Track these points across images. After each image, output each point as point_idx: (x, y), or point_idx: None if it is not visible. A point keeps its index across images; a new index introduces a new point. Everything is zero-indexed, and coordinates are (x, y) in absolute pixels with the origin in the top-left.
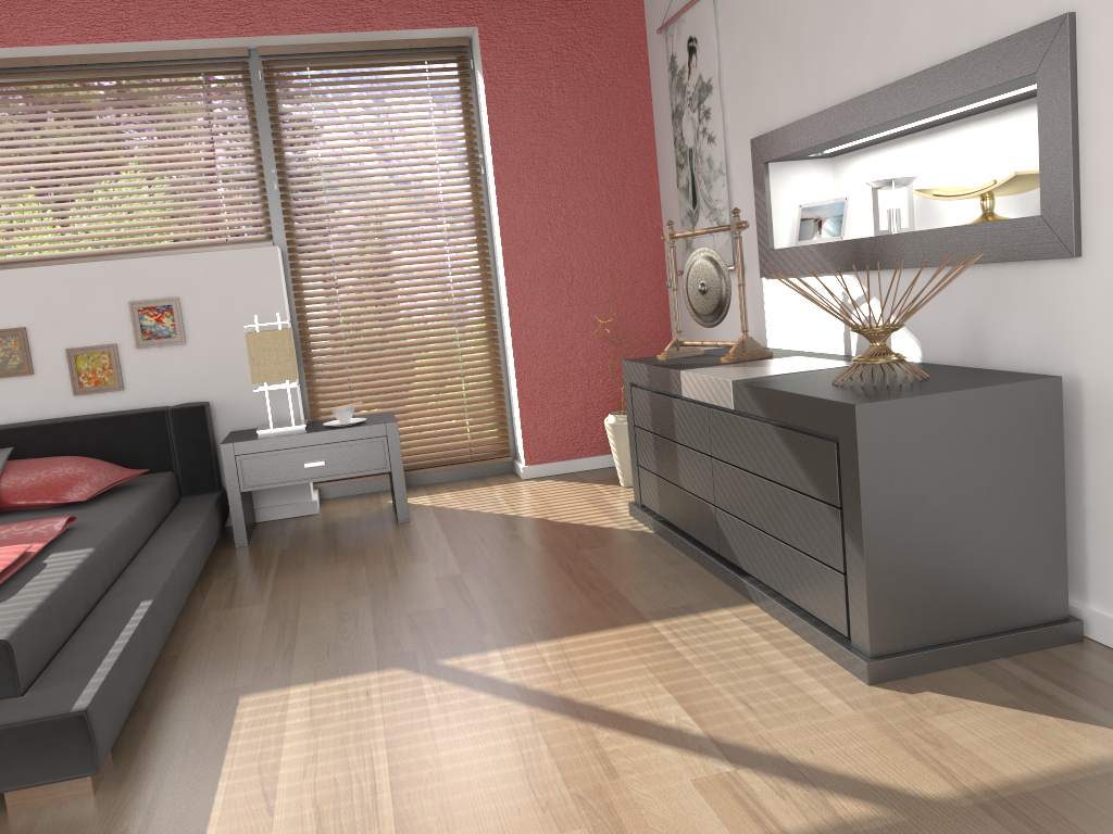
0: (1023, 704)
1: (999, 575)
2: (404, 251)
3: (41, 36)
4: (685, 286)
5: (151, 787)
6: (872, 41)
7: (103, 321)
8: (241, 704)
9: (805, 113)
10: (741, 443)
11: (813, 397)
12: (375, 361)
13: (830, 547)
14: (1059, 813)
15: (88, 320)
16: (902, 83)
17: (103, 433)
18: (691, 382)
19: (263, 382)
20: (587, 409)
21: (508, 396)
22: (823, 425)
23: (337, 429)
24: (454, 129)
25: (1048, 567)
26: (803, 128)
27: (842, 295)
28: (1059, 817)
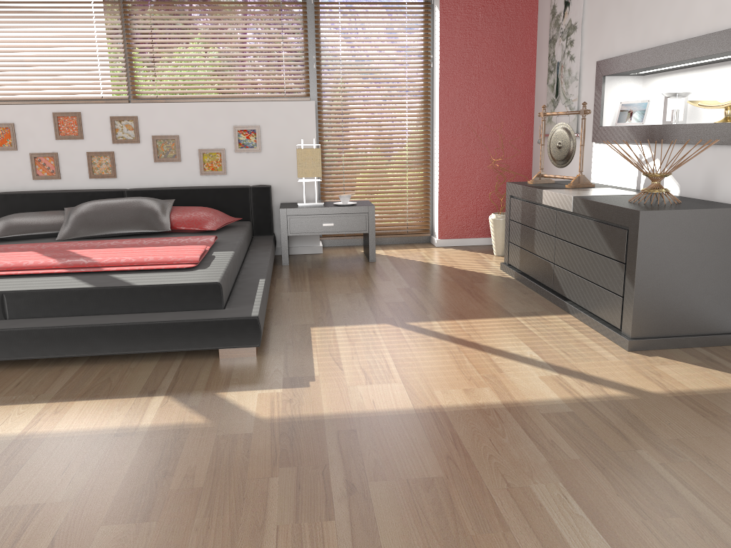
0: (705, 365)
1: (703, 305)
2: (382, 109)
3: None
4: (548, 143)
5: (282, 356)
6: (675, 15)
7: (219, 136)
8: (312, 330)
9: (631, 50)
10: (574, 230)
11: (618, 207)
12: (359, 171)
13: (617, 284)
14: (712, 402)
15: (211, 134)
16: (689, 41)
17: (216, 197)
18: (549, 196)
19: (303, 177)
20: (477, 210)
21: (431, 199)
22: (621, 221)
23: (342, 206)
24: (418, 39)
25: (730, 305)
26: (629, 59)
27: (639, 156)
28: (711, 403)
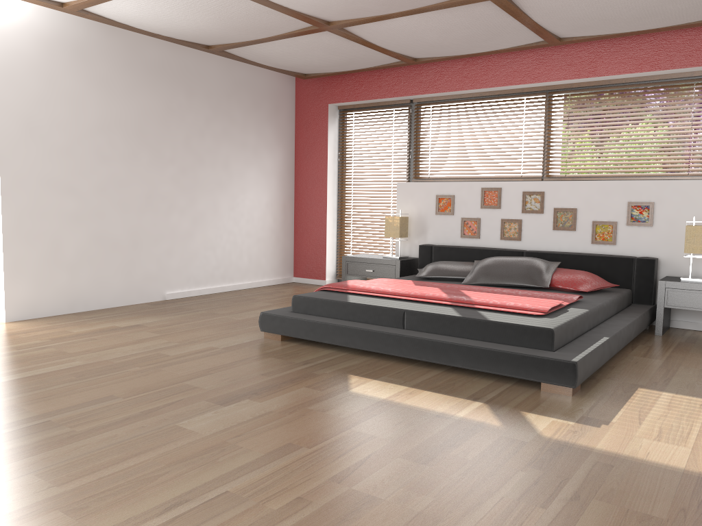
0: None
1: None
2: None
3: (614, 70)
4: None
5: (593, 401)
6: None
7: (612, 210)
8: (638, 390)
9: None
10: None
11: None
12: None
13: None
14: None
15: (605, 208)
16: None
17: (601, 264)
18: None
19: (690, 253)
20: None
21: None
22: None
23: None
24: None
25: None
26: None
27: None
28: None
